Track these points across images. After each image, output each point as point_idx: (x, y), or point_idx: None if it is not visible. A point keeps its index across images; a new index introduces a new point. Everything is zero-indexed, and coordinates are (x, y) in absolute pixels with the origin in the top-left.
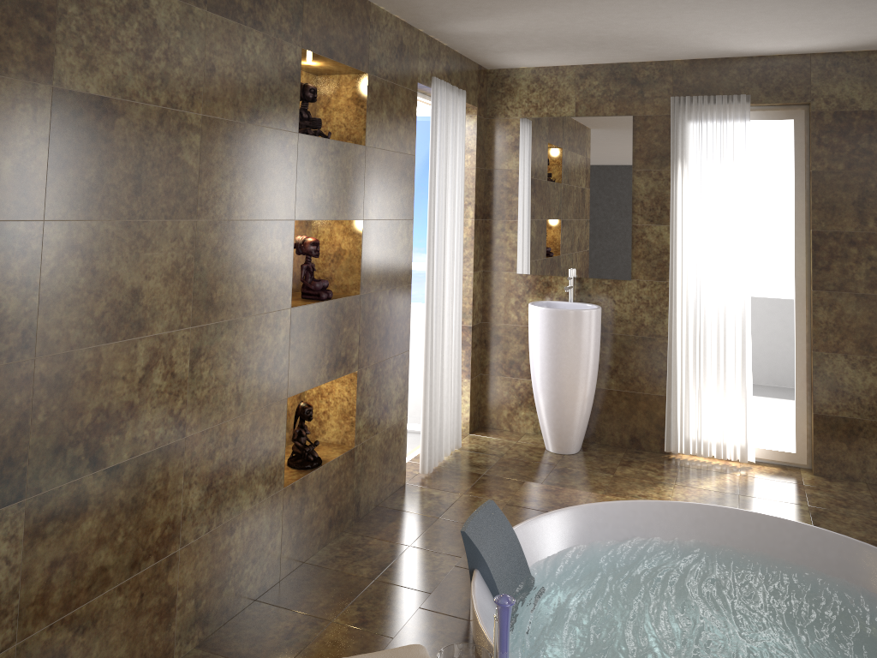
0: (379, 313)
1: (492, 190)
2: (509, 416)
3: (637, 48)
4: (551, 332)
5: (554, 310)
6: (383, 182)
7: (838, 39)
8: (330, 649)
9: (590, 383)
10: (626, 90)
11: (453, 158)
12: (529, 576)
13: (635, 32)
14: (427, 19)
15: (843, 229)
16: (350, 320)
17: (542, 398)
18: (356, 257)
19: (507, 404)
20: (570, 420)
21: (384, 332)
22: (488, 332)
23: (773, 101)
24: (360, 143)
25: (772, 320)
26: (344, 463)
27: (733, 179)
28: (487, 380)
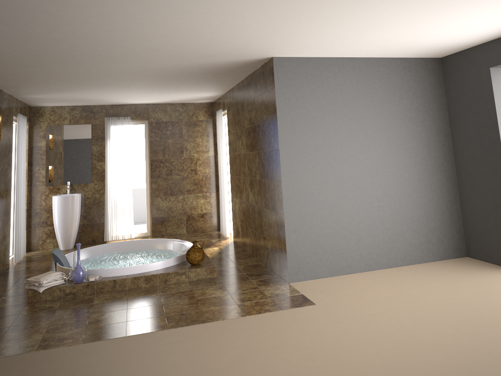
0: (3, 201)
1: (34, 154)
2: (42, 243)
3: (94, 102)
4: (63, 204)
5: (64, 196)
6: (5, 153)
7: (156, 101)
8: (14, 292)
9: (78, 221)
10: (89, 115)
11: (23, 143)
12: (70, 266)
13: (94, 98)
14: (20, 94)
15: (159, 158)
16: None
17: (59, 230)
18: None
19: (41, 239)
20: (70, 235)
21: (5, 208)
22: (32, 211)
23: (138, 118)
24: None
25: (141, 196)
26: None
27: (126, 144)
28: (32, 231)
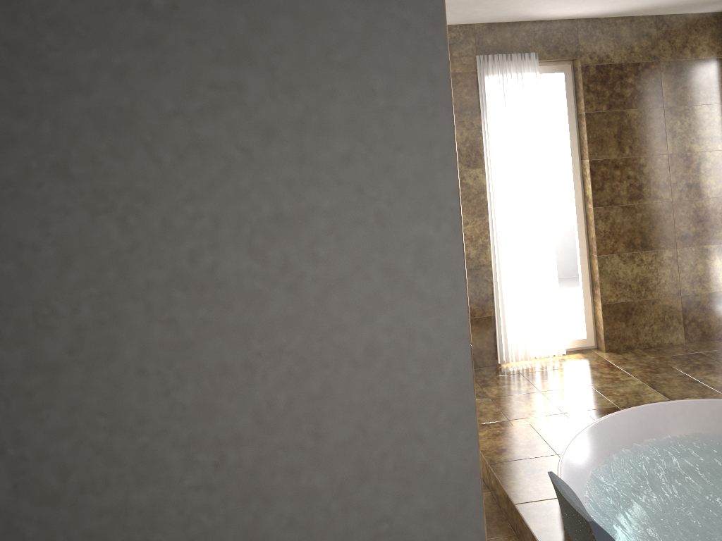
0: None
1: None
2: None
3: (467, 11)
4: None
5: None
6: None
7: (614, 7)
8: None
9: None
10: None
11: None
12: None
13: None
14: None
15: (609, 157)
16: None
17: None
18: None
19: None
20: None
21: None
22: None
23: (554, 58)
24: None
25: None
26: None
27: (531, 124)
28: None
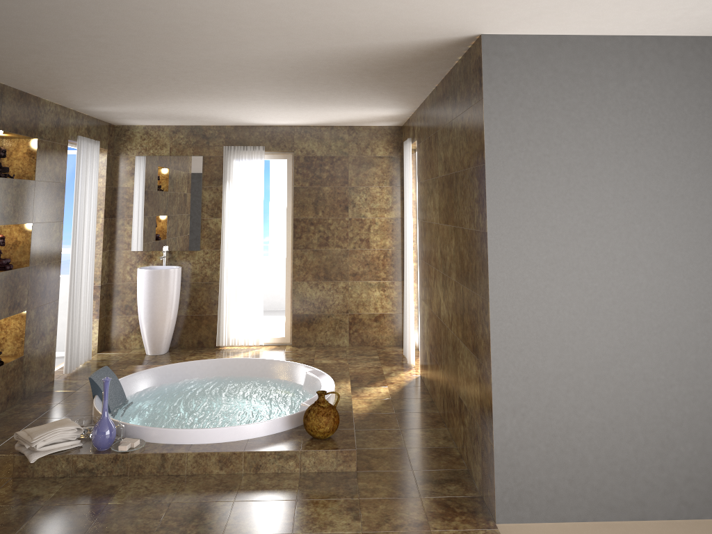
0: (41, 277)
1: (117, 200)
2: (124, 340)
3: (203, 120)
4: (150, 283)
5: (152, 270)
6: (45, 200)
7: (302, 121)
8: (15, 443)
9: (173, 311)
10: (199, 141)
11: (90, 182)
12: (126, 399)
13: (199, 115)
14: (76, 105)
15: (307, 216)
16: (23, 281)
17: (144, 323)
18: (27, 245)
19: (123, 332)
20: (161, 334)
21: (44, 288)
22: (112, 289)
23: (276, 150)
24: (32, 179)
25: None
26: (17, 364)
27: (255, 192)
28: (110, 319)
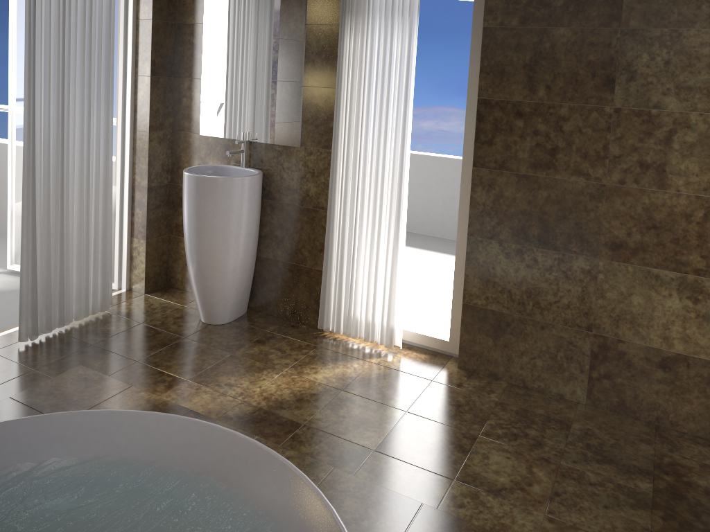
0: None
1: (181, 46)
2: None
3: None
4: (192, 200)
5: (195, 176)
6: None
7: None
8: None
9: (236, 254)
10: None
11: (83, 4)
12: None
13: None
14: None
15: (510, 97)
16: None
17: (188, 267)
18: None
19: None
20: (213, 291)
21: None
22: (176, 194)
23: None
24: None
25: None
26: None
27: (400, 36)
28: (174, 241)
